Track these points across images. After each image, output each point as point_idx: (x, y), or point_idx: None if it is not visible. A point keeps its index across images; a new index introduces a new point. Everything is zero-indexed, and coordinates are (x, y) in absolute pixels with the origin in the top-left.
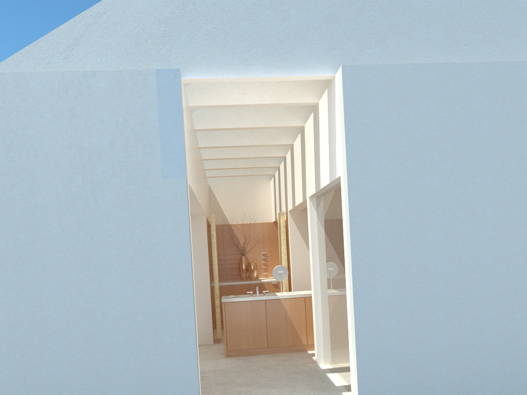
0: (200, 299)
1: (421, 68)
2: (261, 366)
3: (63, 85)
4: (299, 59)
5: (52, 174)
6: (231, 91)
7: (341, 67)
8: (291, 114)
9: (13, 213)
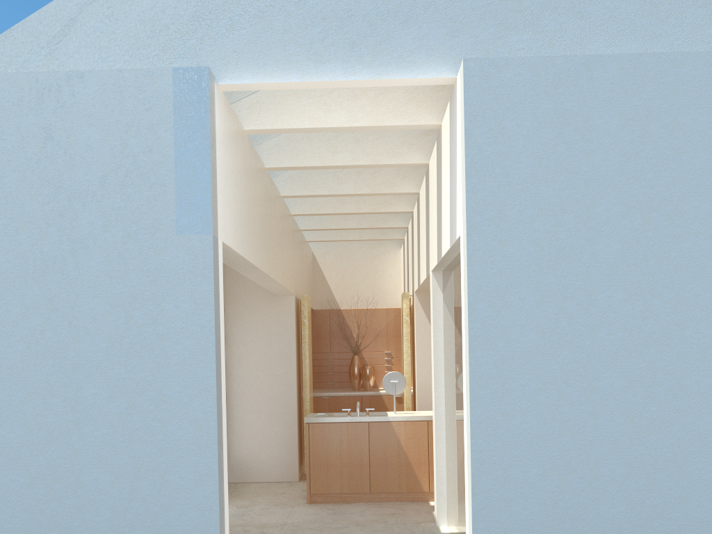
0: (283, 416)
1: (595, 62)
2: (352, 523)
3: (35, 92)
4: (400, 53)
5: (15, 225)
6: (307, 108)
7: (463, 62)
8: (409, 146)
9: None
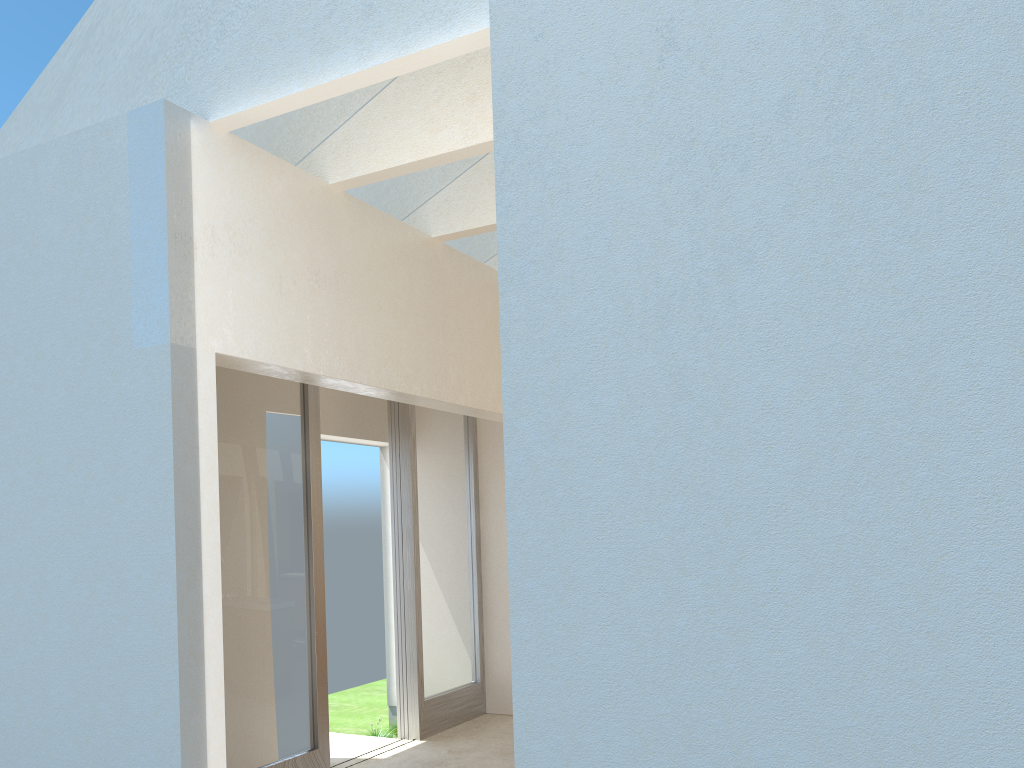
0: None
1: None
2: None
3: (5, 183)
4: (434, 2)
5: None
6: (408, 132)
7: None
8: None
9: None
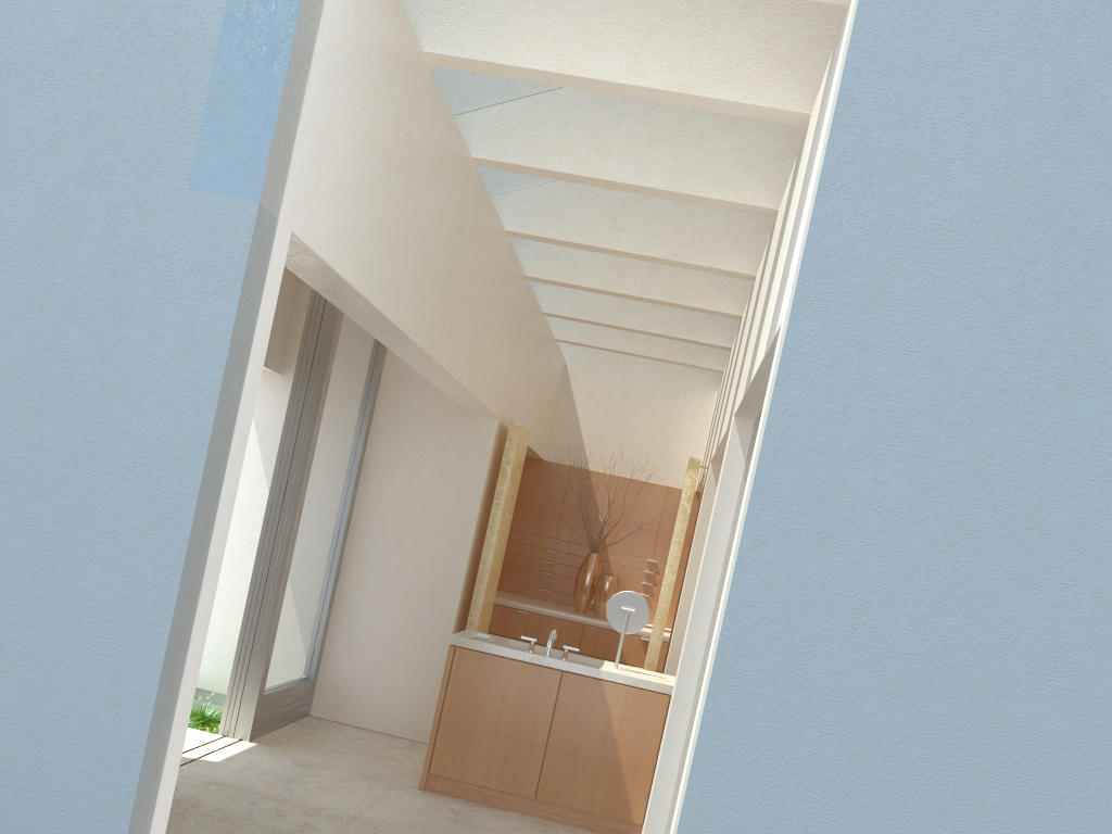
0: (429, 624)
1: None
2: None
3: None
4: None
5: None
6: (554, 33)
7: None
8: (748, 172)
9: None
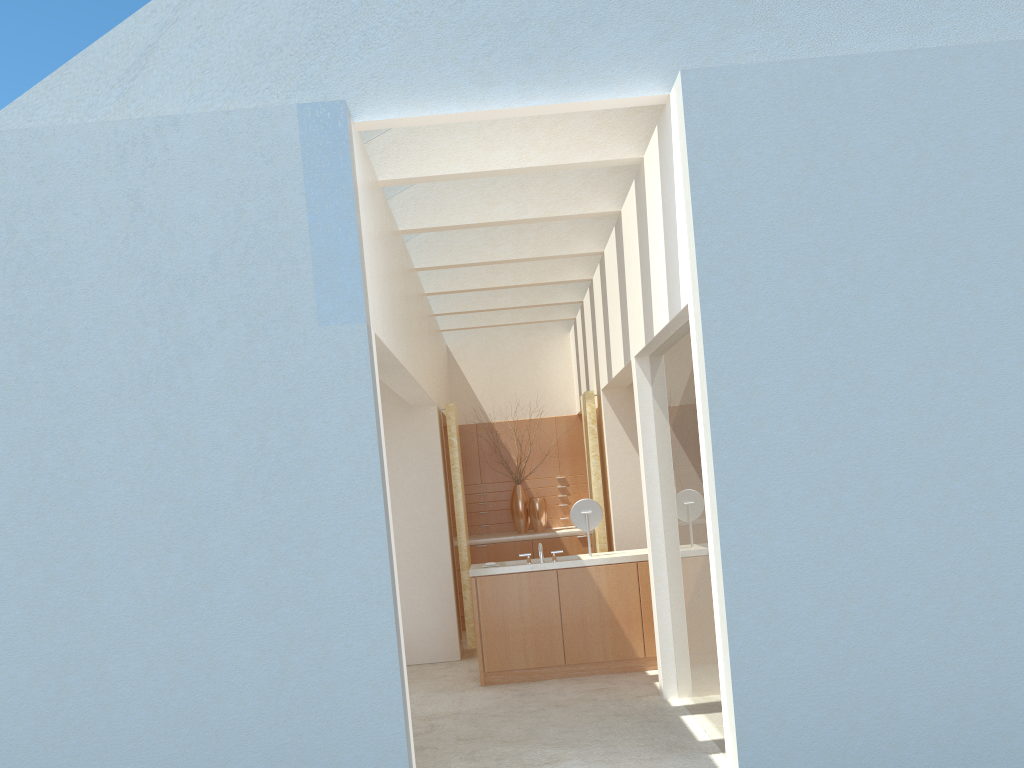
0: (432, 572)
1: (852, 64)
2: (549, 704)
3: (115, 148)
4: (593, 66)
5: (101, 328)
6: (462, 146)
7: (681, 74)
8: (593, 190)
9: (30, 410)
